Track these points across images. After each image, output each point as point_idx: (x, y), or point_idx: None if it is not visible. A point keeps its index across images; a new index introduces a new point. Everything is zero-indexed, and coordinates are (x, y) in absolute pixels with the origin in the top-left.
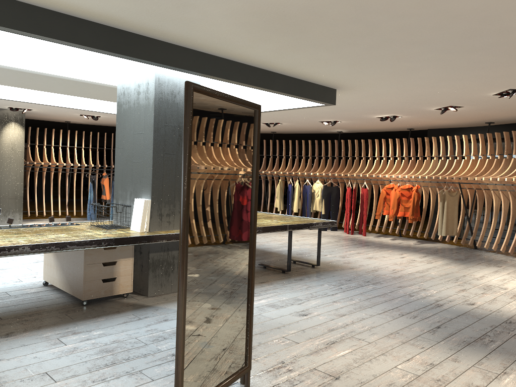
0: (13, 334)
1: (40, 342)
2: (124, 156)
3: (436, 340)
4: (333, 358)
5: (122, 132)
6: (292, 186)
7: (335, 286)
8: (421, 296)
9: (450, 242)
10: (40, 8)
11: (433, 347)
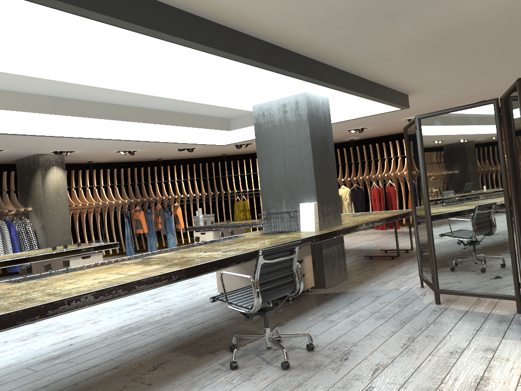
0: (283, 323)
1: (316, 323)
2: (272, 170)
3: None
4: None
5: (266, 149)
6: None
7: None
8: None
9: None
10: (266, 42)
11: None
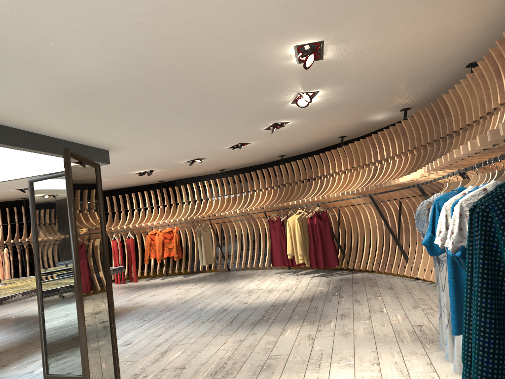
0: None
1: None
2: None
3: (235, 328)
4: (172, 359)
5: None
6: None
7: (139, 320)
8: (209, 308)
9: (208, 270)
10: None
11: (236, 332)
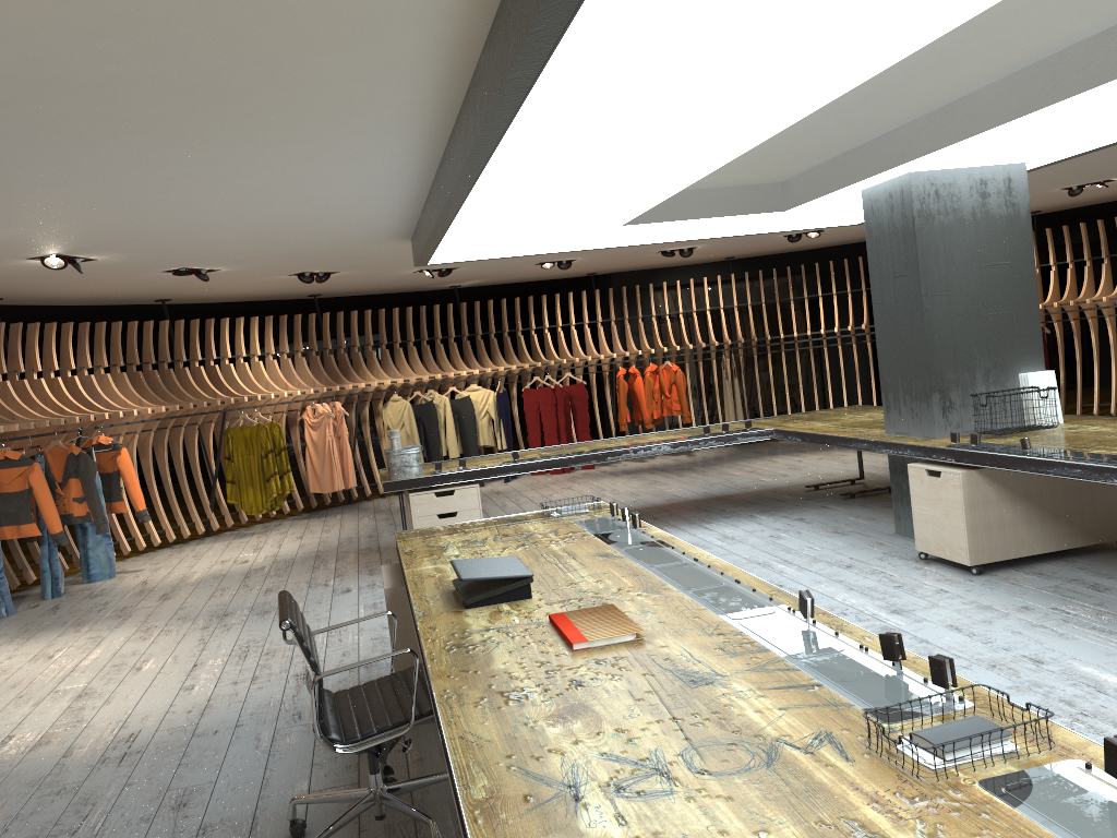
0: None
1: None
2: (954, 309)
3: None
4: None
5: (943, 266)
6: (433, 406)
7: None
8: None
9: None
10: None
11: None
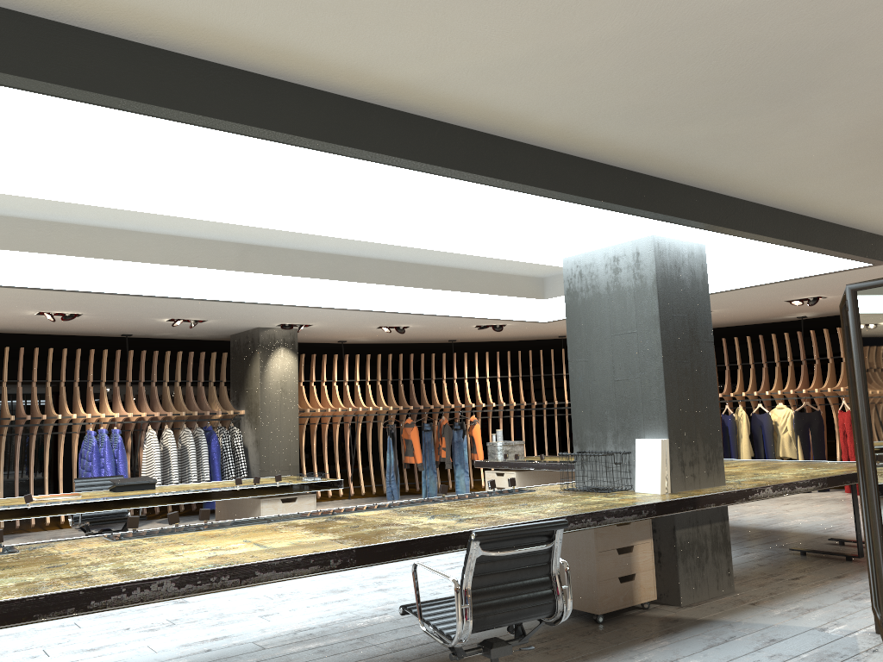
0: None
1: None
2: (591, 373)
3: None
4: None
5: (583, 336)
6: (732, 418)
7: None
8: None
9: None
10: (554, 152)
11: None
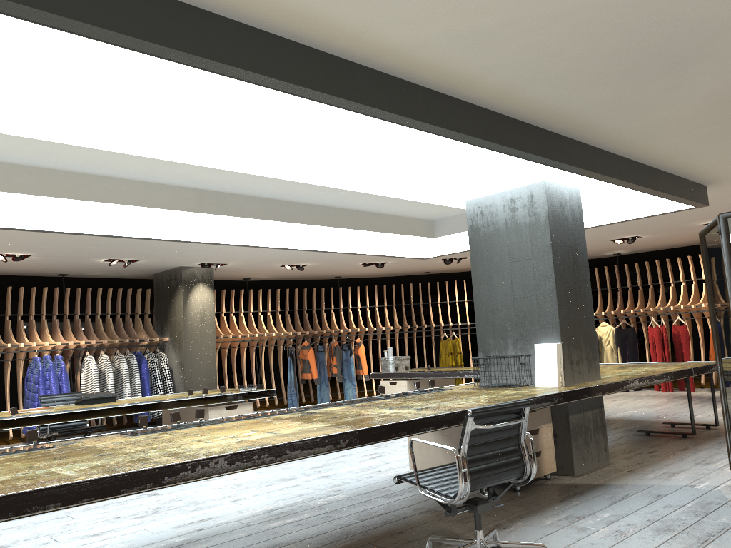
0: (505, 525)
1: (558, 529)
2: (493, 293)
3: None
4: None
5: (485, 263)
6: None
7: None
8: None
9: None
10: (485, 109)
11: None
